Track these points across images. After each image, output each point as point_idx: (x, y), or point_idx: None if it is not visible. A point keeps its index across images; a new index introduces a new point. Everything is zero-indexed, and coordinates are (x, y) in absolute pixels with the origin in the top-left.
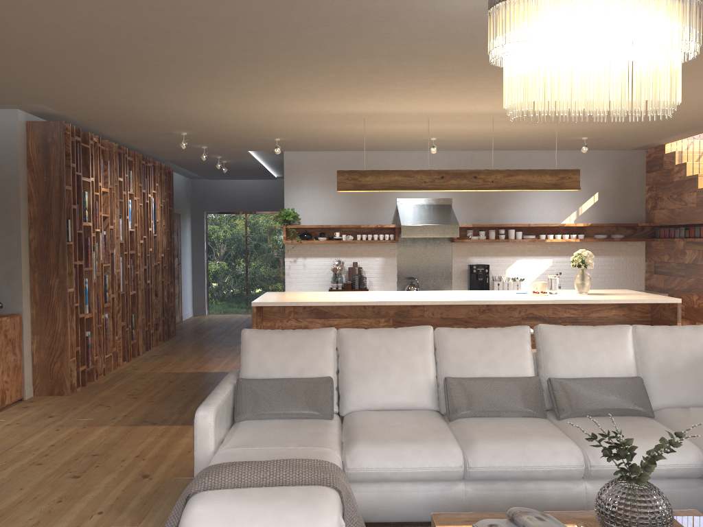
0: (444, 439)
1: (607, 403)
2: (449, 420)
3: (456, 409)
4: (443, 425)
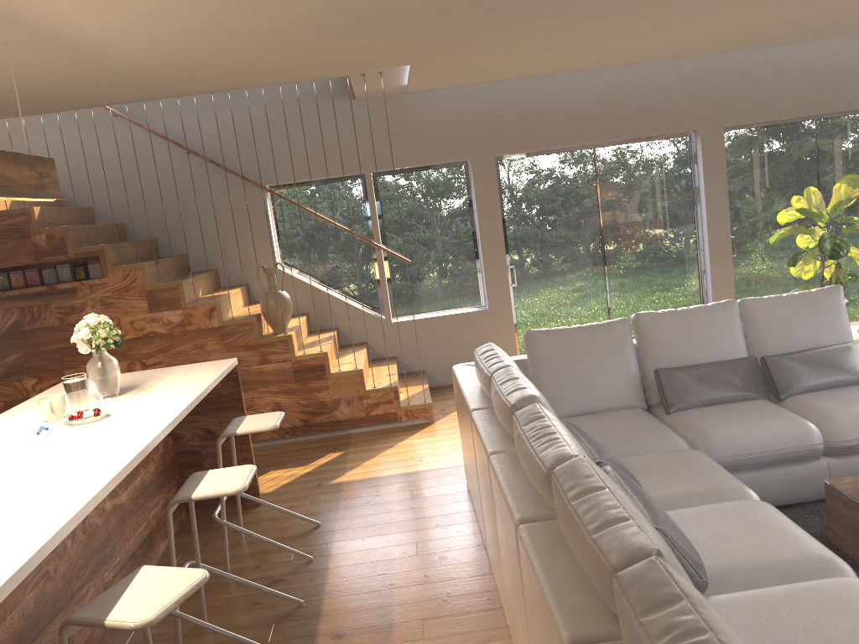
0: (844, 581)
1: (620, 460)
2: (704, 590)
3: (699, 562)
4: (750, 590)
